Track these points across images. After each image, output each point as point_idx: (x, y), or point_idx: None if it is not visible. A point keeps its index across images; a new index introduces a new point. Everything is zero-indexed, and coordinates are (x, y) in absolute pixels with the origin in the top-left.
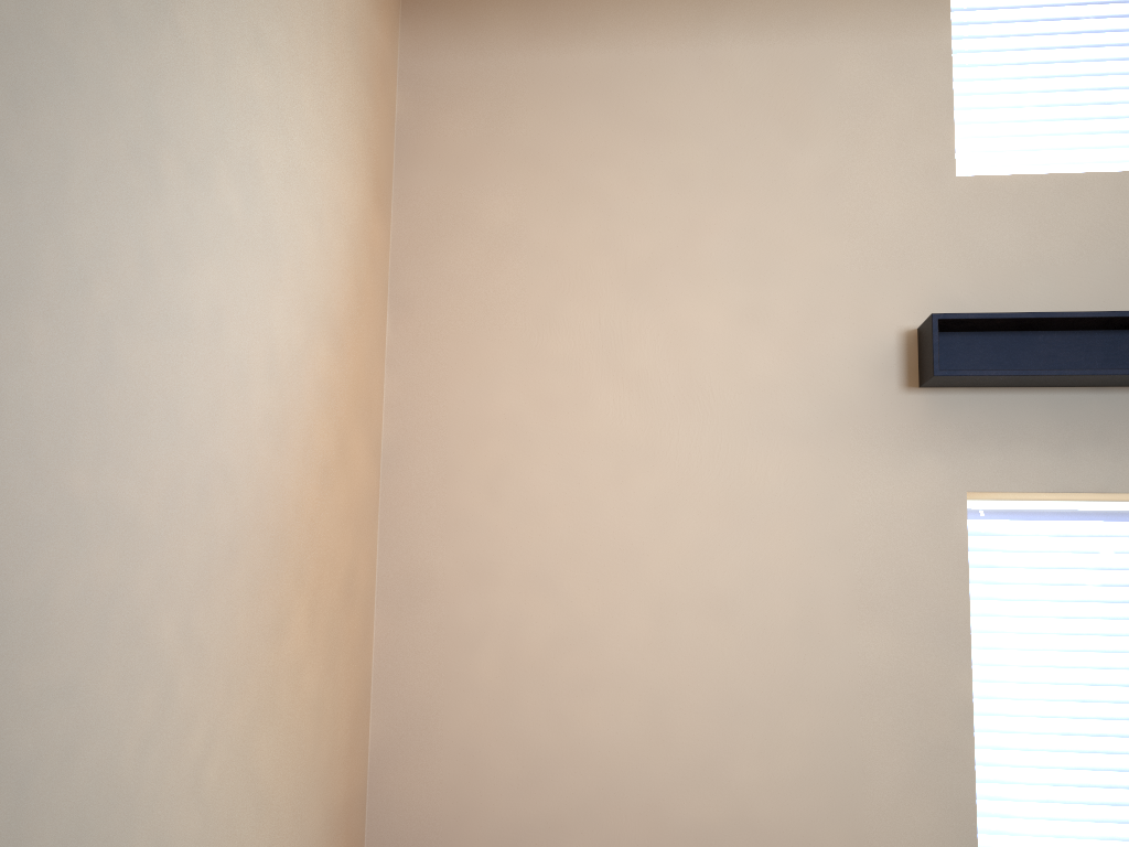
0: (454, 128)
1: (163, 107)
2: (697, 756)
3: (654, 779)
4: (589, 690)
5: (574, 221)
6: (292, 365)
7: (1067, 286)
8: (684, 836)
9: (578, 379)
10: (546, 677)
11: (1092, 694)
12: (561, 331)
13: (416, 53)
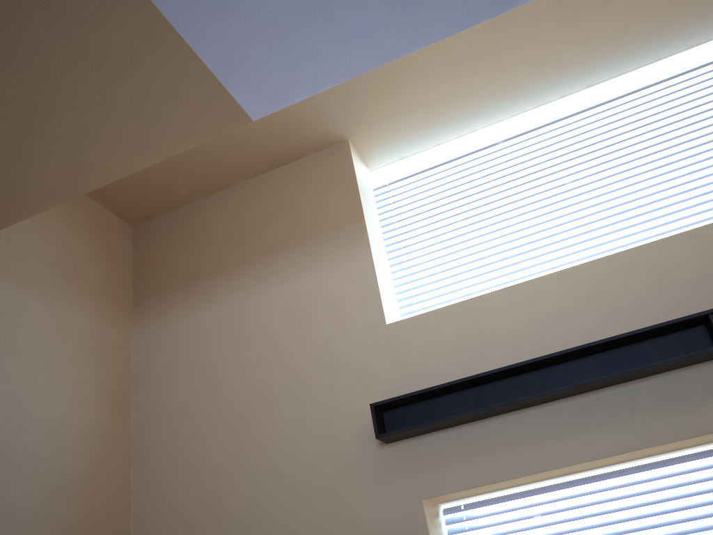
0: (157, 364)
1: None
2: None
3: None
4: None
5: (212, 396)
6: (30, 516)
7: (452, 367)
8: None
9: (220, 481)
10: None
11: None
12: (210, 456)
13: (139, 333)
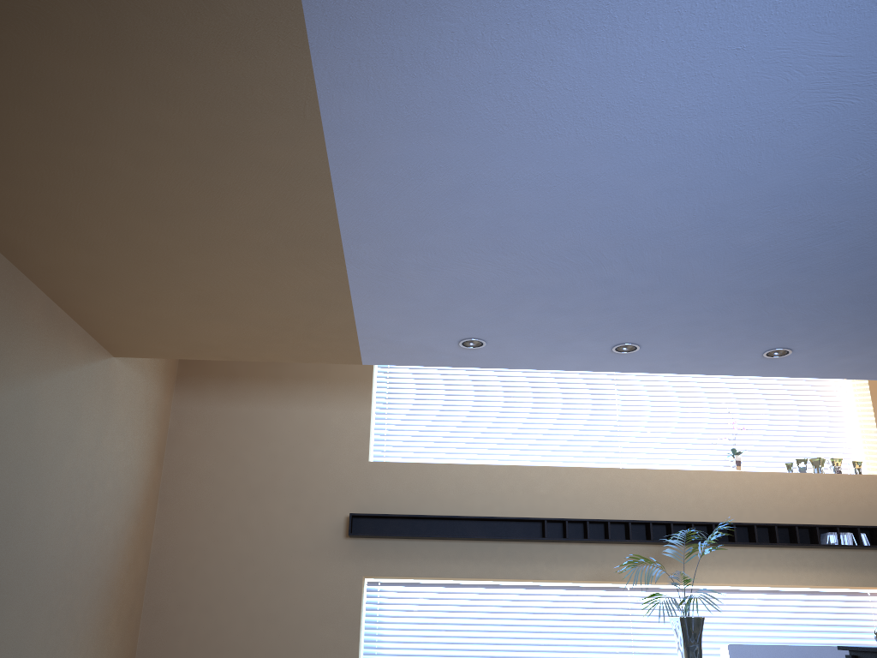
0: (191, 432)
1: (96, 469)
2: None
3: None
4: (221, 651)
5: (233, 470)
6: (121, 532)
7: (402, 502)
8: None
9: (228, 530)
10: (205, 646)
11: (413, 653)
12: (224, 512)
13: (179, 402)
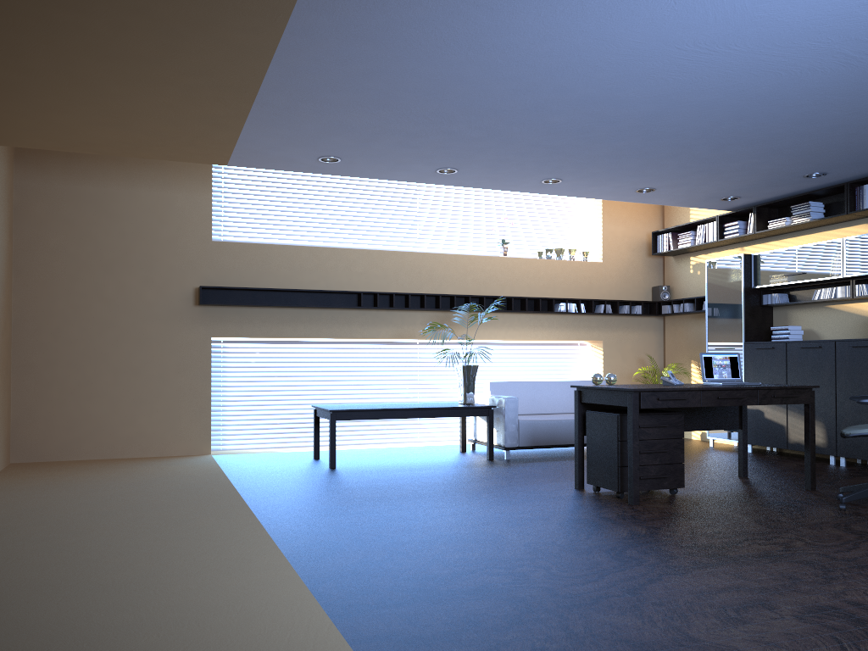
0: (38, 208)
1: None
2: (127, 416)
3: (113, 424)
4: (91, 398)
5: (85, 245)
6: None
7: (243, 276)
8: (123, 440)
9: (86, 299)
10: (76, 395)
11: (251, 394)
12: (80, 283)
13: (21, 178)
